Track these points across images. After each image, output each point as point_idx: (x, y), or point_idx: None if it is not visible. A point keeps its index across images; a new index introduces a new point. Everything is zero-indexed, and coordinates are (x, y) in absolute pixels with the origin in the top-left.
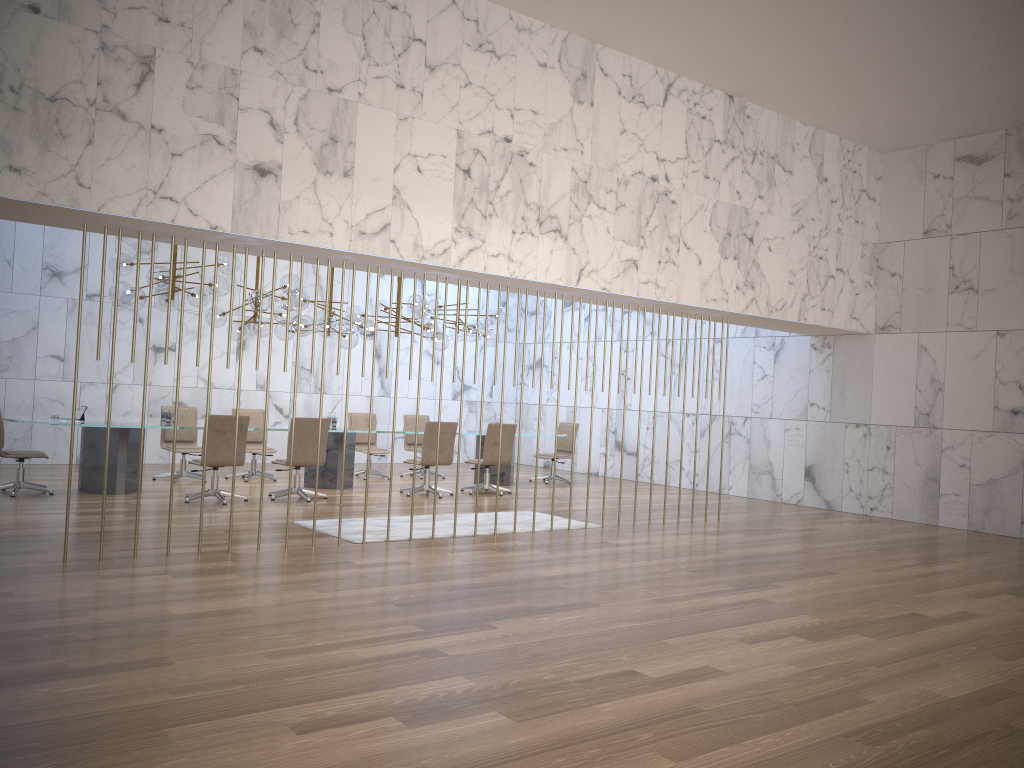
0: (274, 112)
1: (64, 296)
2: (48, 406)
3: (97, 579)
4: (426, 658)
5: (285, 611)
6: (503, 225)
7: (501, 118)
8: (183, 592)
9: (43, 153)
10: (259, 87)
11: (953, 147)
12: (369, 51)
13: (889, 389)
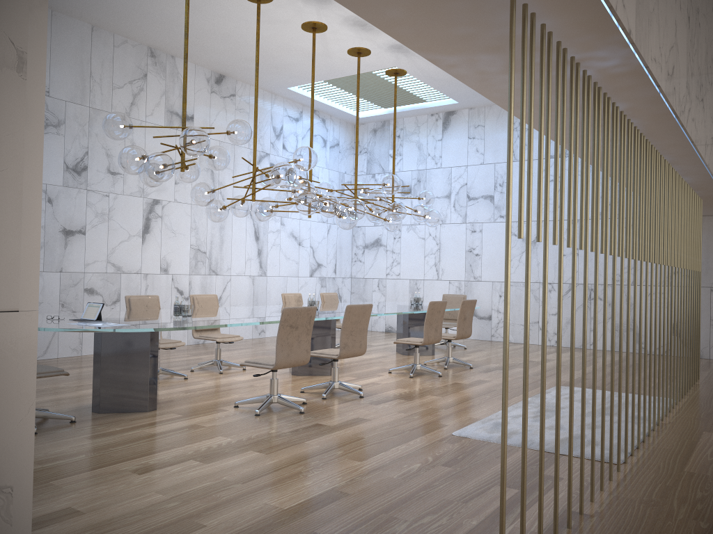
0: None
1: None
2: None
3: None
4: None
5: None
6: (694, 87)
7: None
8: None
9: None
10: None
11: None
12: None
13: None
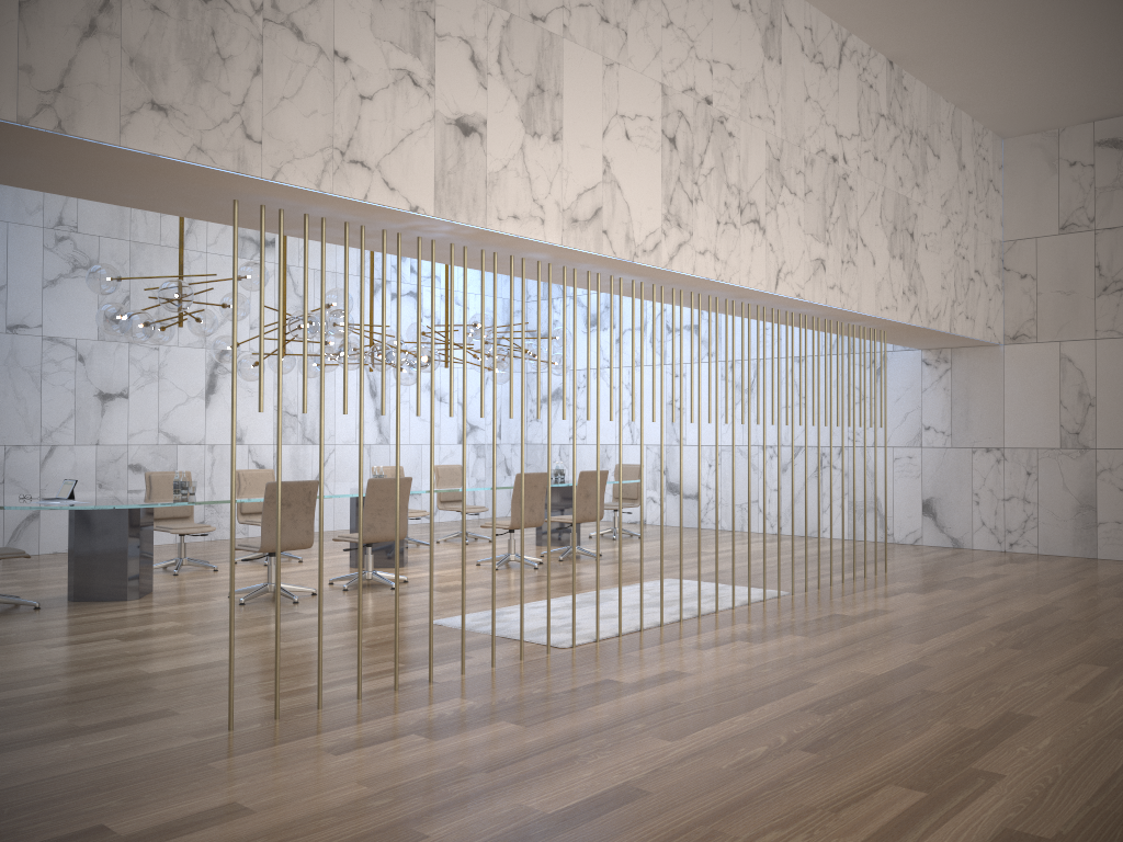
0: (475, 43)
1: None
2: None
3: (327, 757)
4: None
5: (688, 784)
6: (708, 213)
7: (701, 72)
8: (490, 766)
9: (196, 83)
10: (457, 5)
11: (1092, 130)
12: None
13: (1026, 407)
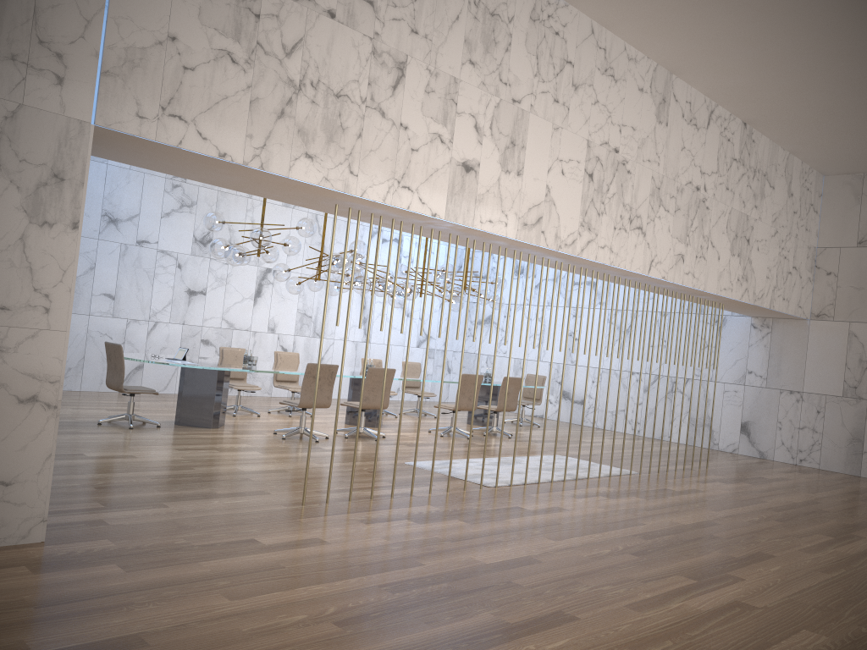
0: (478, 117)
1: (118, 241)
2: (99, 339)
3: (361, 524)
4: (749, 611)
5: (563, 560)
6: (609, 222)
7: (613, 132)
8: (452, 539)
9: (328, 143)
10: (470, 95)
11: None
12: (539, 69)
13: (821, 365)
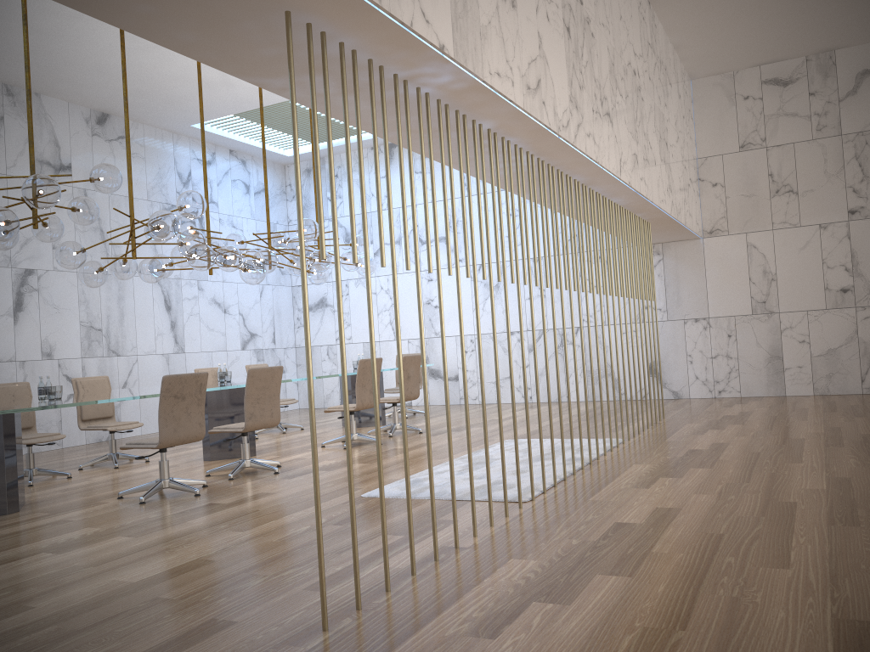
0: None
1: None
2: None
3: (486, 643)
4: None
5: None
6: (588, 100)
7: None
8: (673, 622)
9: None
10: None
11: (759, 72)
12: None
13: (724, 285)
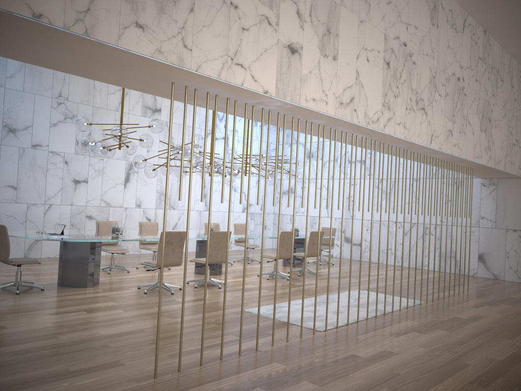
0: (299, 4)
1: (17, 145)
2: (5, 220)
3: None
4: None
5: None
6: (402, 103)
7: (402, 29)
8: None
9: (160, 14)
10: None
11: None
12: None
13: None
